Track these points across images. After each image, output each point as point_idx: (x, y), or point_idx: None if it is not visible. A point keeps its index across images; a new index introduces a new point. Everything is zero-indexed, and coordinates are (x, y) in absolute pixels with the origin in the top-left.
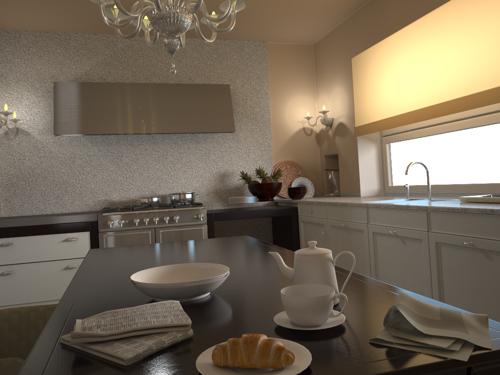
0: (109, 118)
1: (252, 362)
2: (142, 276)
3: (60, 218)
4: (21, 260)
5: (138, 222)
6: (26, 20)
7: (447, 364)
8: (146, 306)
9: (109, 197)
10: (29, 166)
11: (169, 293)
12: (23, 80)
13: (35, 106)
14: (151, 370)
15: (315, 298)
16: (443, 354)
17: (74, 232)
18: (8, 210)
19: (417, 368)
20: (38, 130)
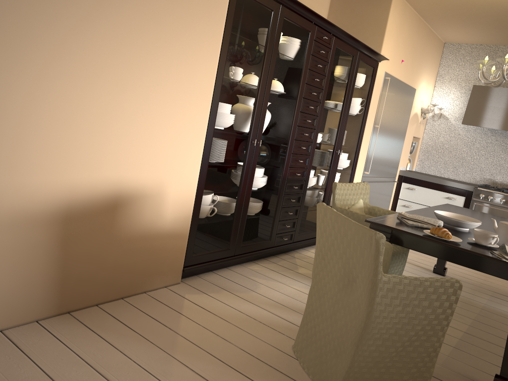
0: (507, 118)
1: (438, 233)
2: (442, 213)
3: (448, 182)
4: (416, 201)
5: (503, 202)
6: (466, 38)
7: (500, 260)
8: (429, 218)
9: (493, 177)
10: (441, 141)
11: (444, 220)
12: (454, 80)
13: (457, 100)
14: (413, 228)
15: (482, 232)
16: (504, 259)
17: (455, 194)
18: (420, 168)
19: (487, 256)
20: (454, 117)
